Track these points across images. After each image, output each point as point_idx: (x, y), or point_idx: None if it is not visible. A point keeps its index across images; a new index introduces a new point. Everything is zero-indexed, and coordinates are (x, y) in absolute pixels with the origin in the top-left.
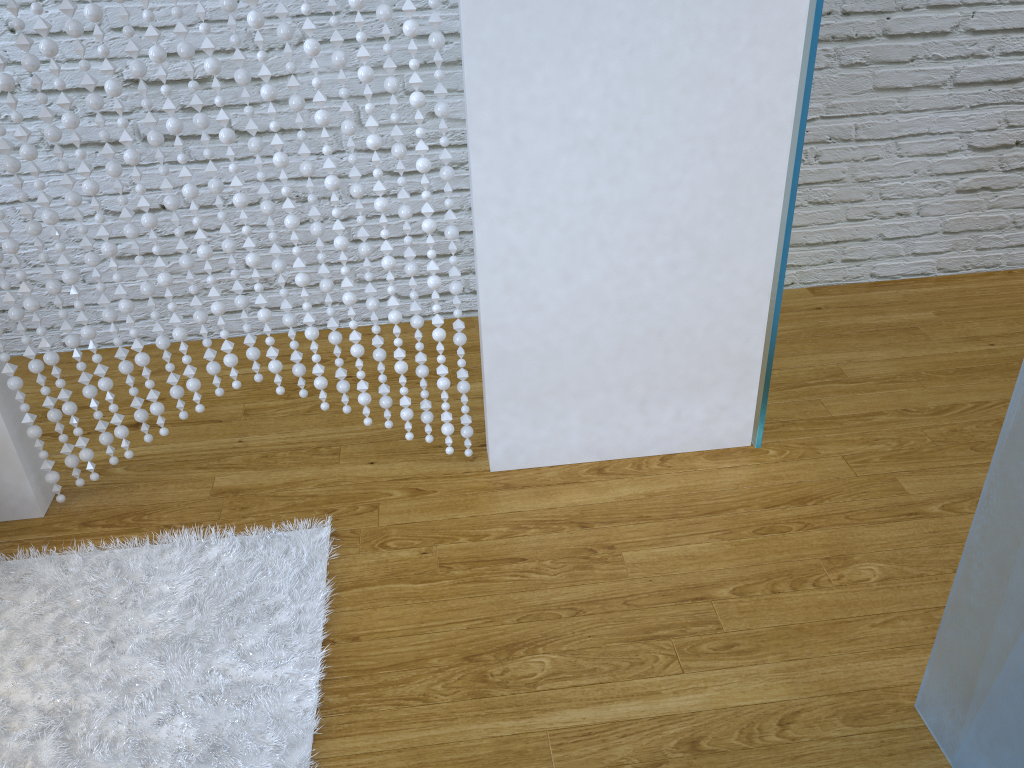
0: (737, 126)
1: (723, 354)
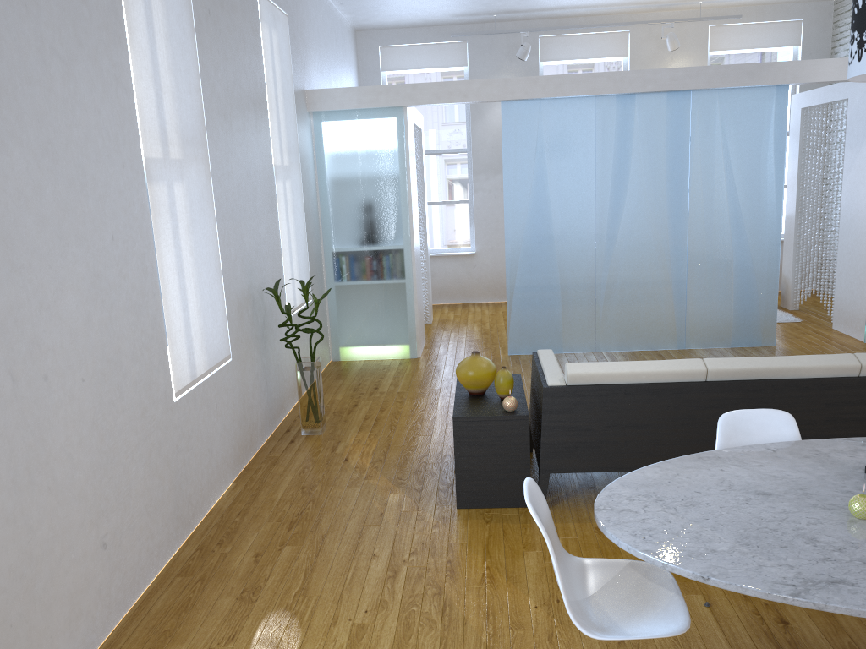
0: (865, 254)
1: (861, 311)
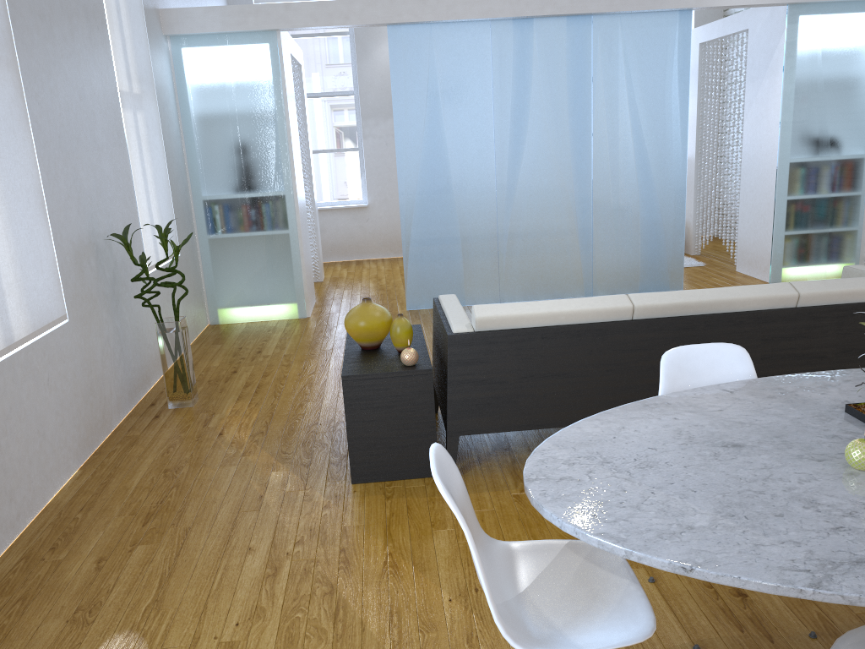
0: (769, 191)
1: (766, 251)
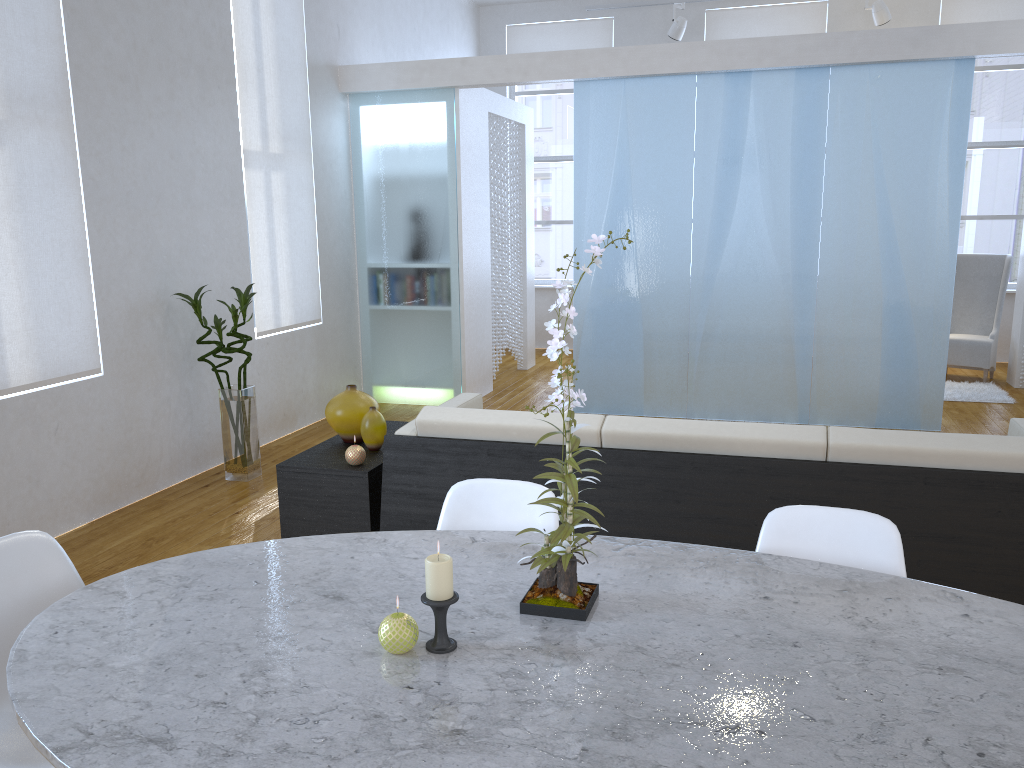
0: None
1: None
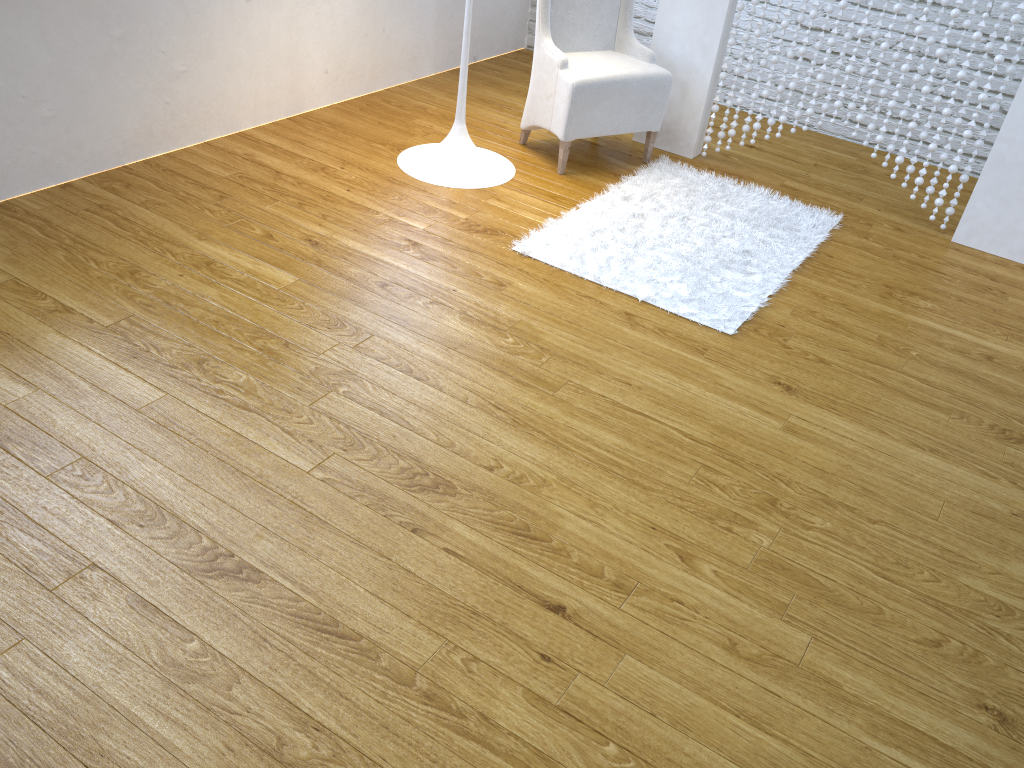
0: None
1: None
